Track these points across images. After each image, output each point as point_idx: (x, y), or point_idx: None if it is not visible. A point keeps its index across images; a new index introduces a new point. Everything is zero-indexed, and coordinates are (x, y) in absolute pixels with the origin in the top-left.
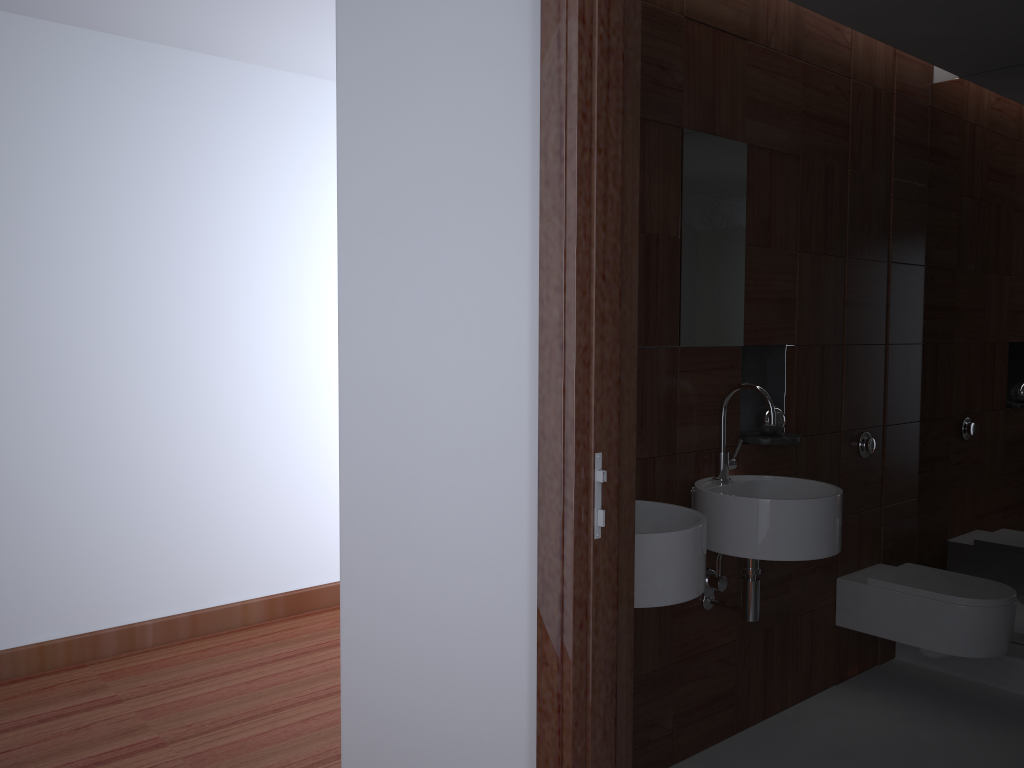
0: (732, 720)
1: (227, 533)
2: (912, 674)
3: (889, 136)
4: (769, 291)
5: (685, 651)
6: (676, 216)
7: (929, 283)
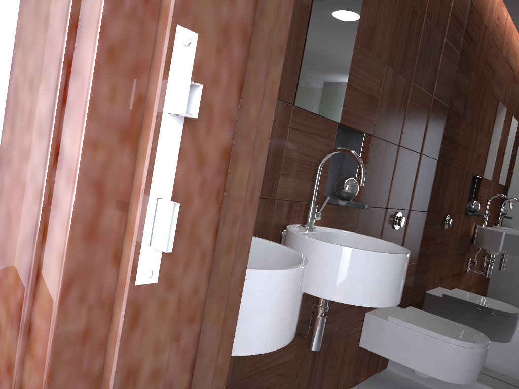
0: None
1: None
2: (400, 382)
3: (449, 7)
4: (363, 86)
5: (254, 368)
6: None
7: (449, 120)
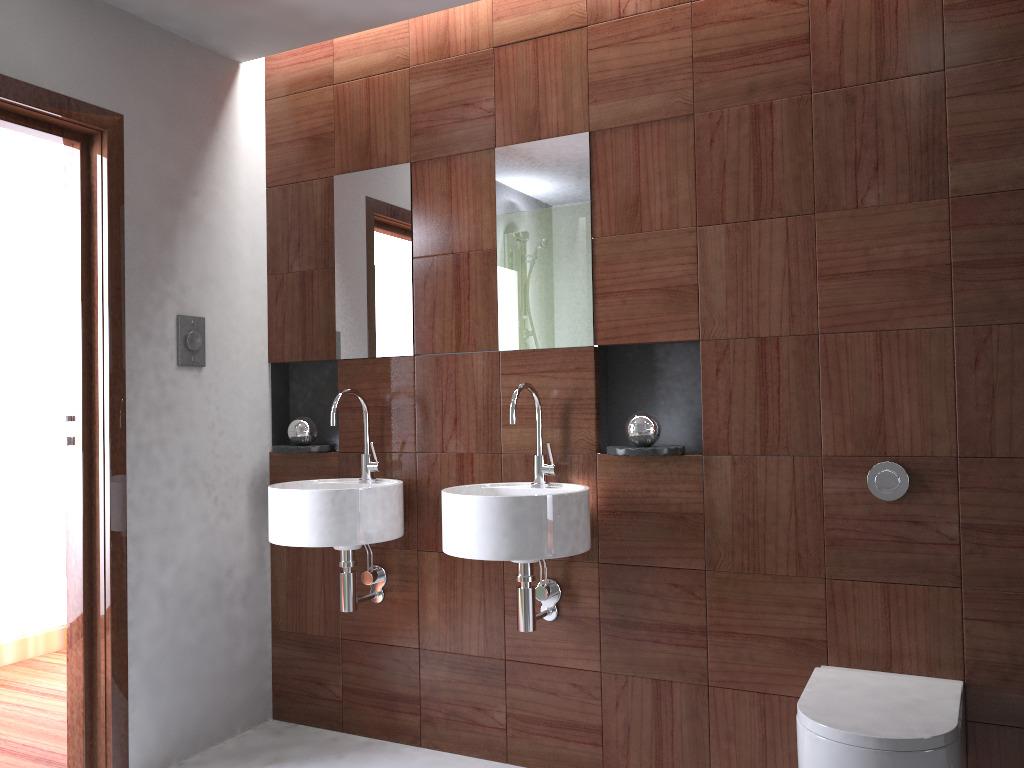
0: (598, 763)
1: None
2: None
3: (931, 10)
4: (641, 281)
5: (520, 653)
6: (491, 230)
7: None
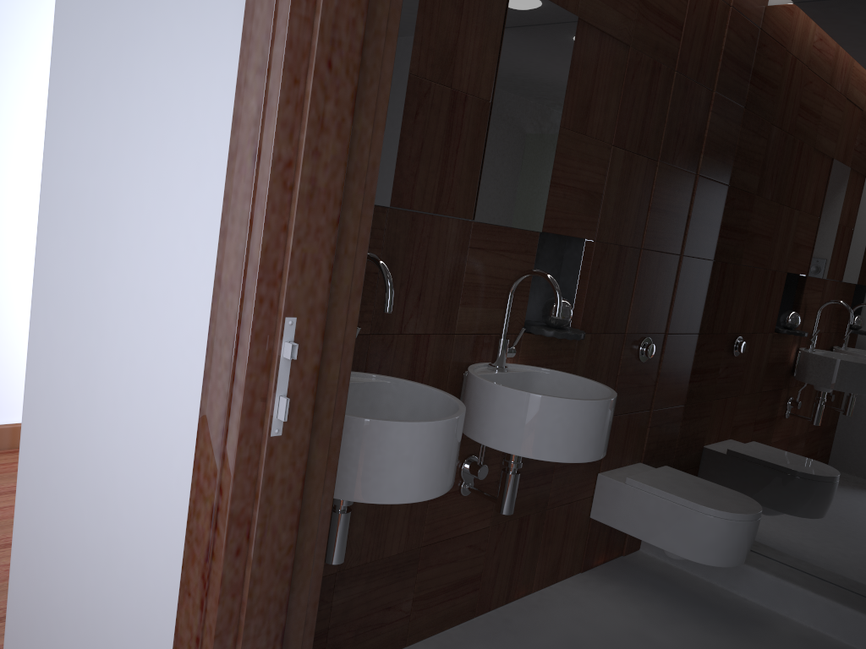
0: (474, 604)
1: (2, 354)
2: (653, 568)
3: (718, 48)
4: (577, 180)
5: (435, 535)
6: (490, 77)
7: (730, 203)
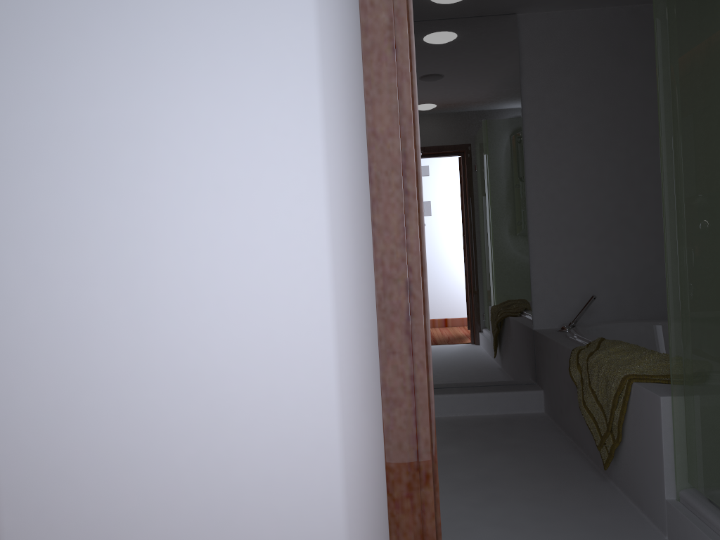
0: None
1: None
2: None
3: None
4: None
5: None
6: None
7: None
